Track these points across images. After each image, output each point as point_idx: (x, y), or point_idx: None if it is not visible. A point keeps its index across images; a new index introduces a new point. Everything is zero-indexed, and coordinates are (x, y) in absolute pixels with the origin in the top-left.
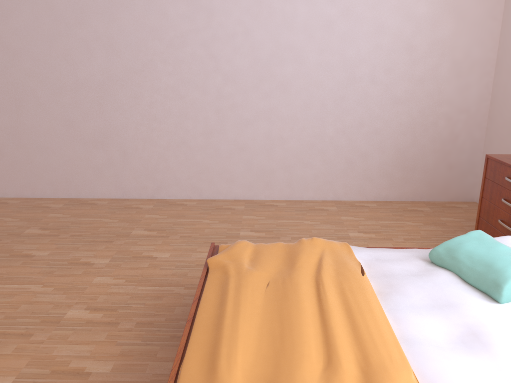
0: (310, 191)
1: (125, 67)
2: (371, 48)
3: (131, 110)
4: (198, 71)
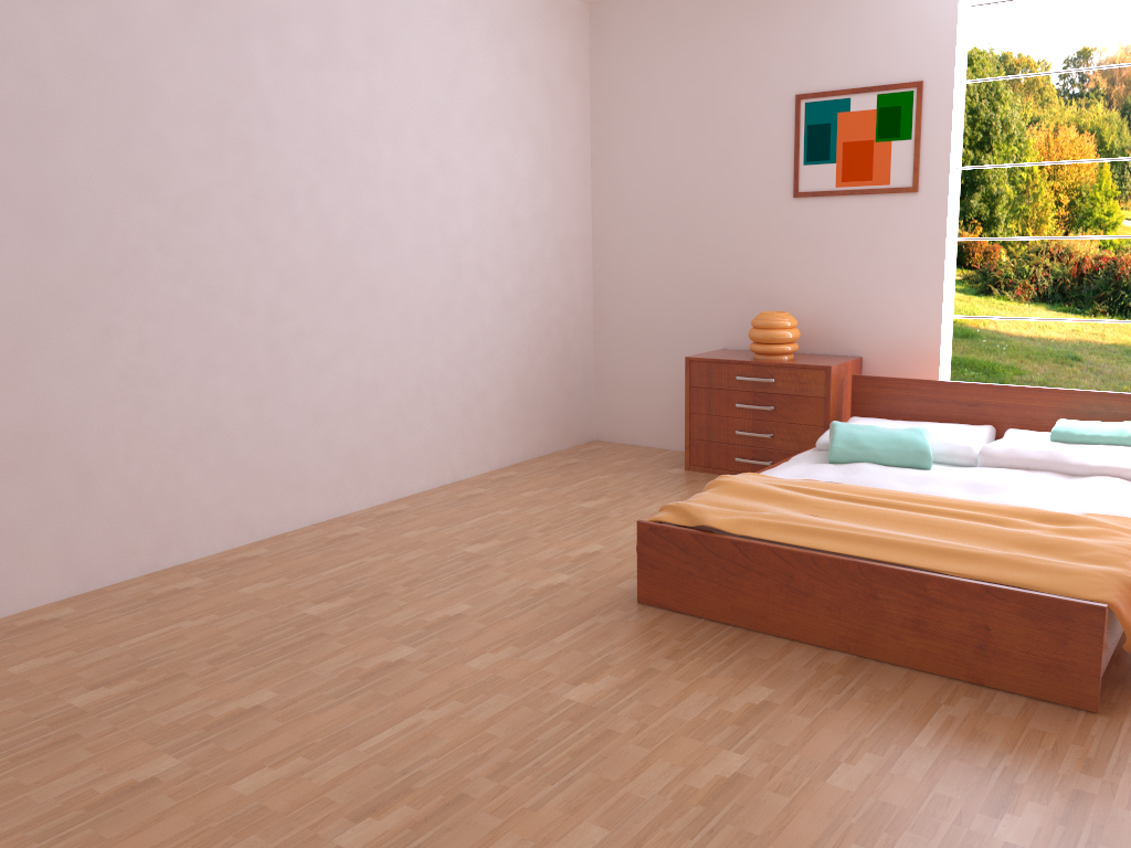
0: (422, 475)
1: (78, 265)
2: (474, 222)
3: (97, 368)
4: (233, 267)
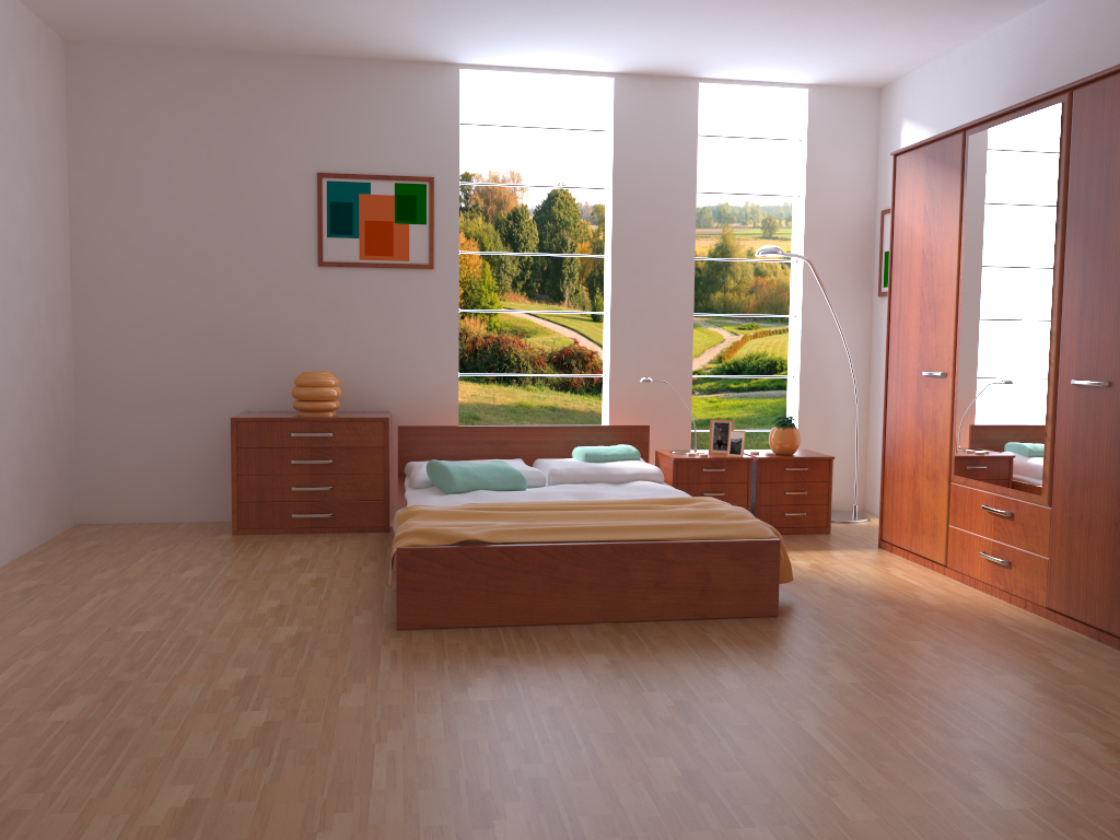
0: None
1: None
2: None
3: None
4: None
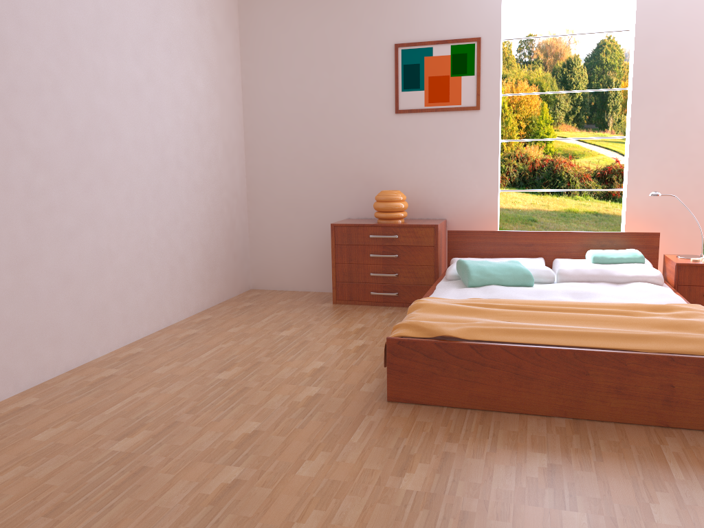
0: (145, 323)
1: None
2: (173, 124)
3: None
4: None
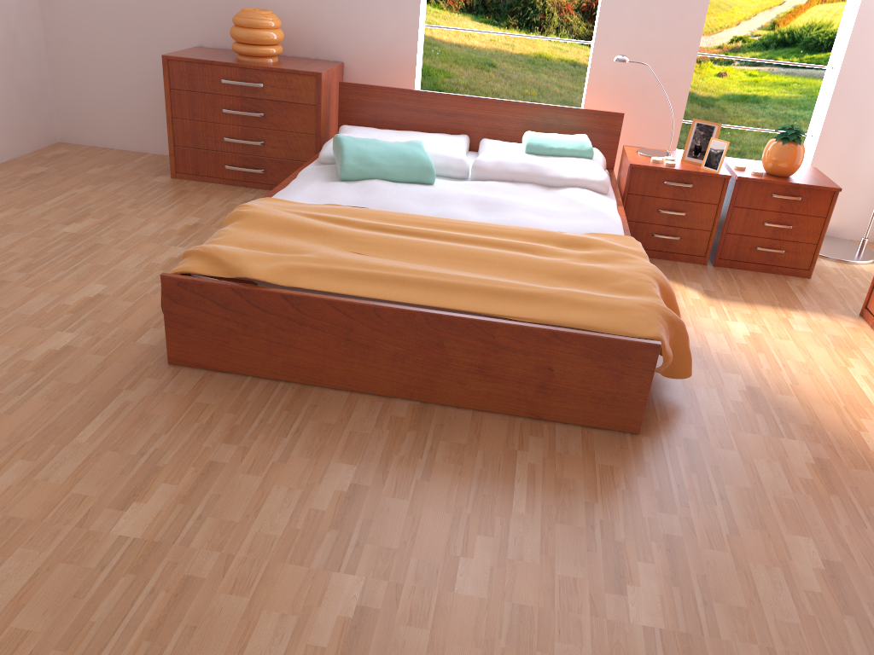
0: None
1: None
2: None
3: None
4: None
